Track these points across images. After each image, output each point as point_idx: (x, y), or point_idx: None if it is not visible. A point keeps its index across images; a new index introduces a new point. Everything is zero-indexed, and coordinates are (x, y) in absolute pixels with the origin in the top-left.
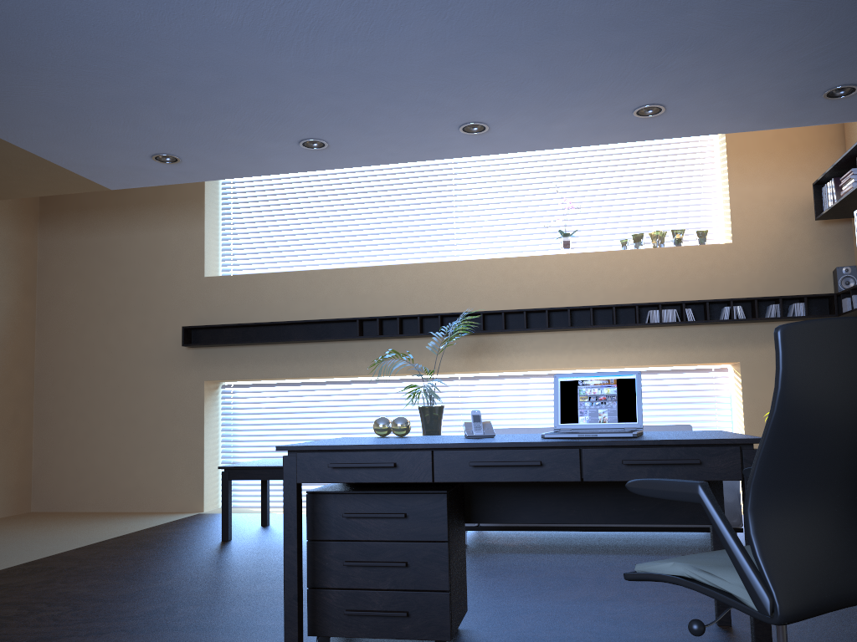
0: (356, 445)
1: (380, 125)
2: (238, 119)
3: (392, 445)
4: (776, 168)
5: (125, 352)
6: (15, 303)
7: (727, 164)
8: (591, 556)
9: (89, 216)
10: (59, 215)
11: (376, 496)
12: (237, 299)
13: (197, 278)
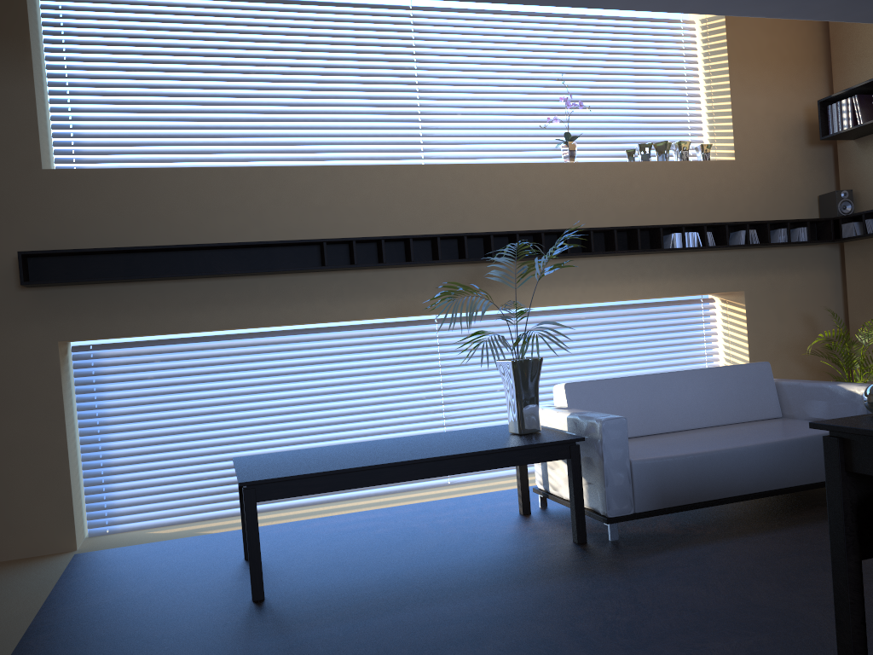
0: None
1: None
2: None
3: None
4: (770, 81)
5: None
6: None
7: (729, 71)
8: (800, 531)
9: None
10: None
11: None
12: (108, 208)
13: (27, 171)
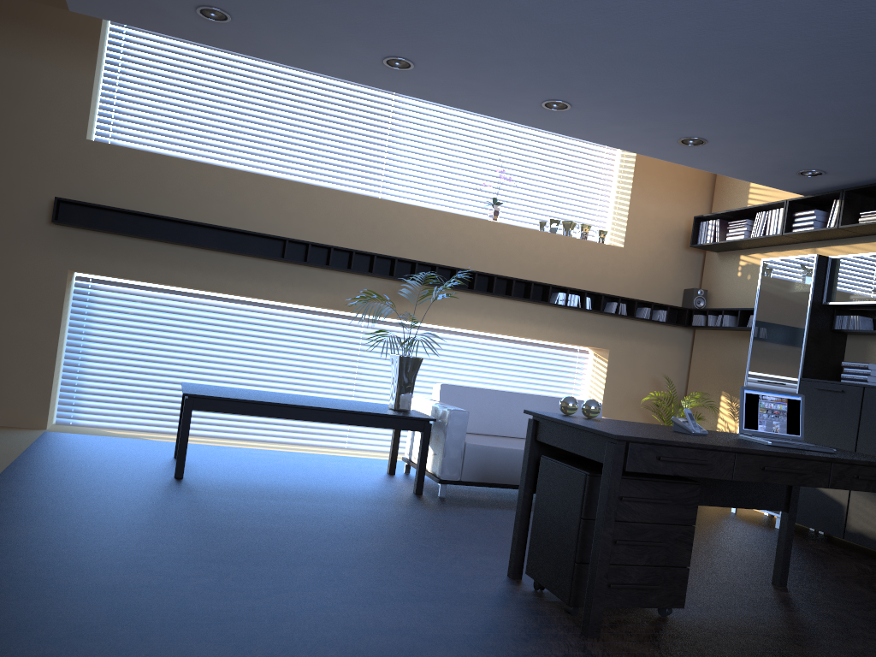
0: (682, 442)
1: (488, 74)
2: (372, 19)
3: (710, 445)
4: (664, 193)
5: None
6: None
7: (633, 178)
8: None
9: None
10: None
11: (646, 482)
12: (129, 179)
13: (74, 138)
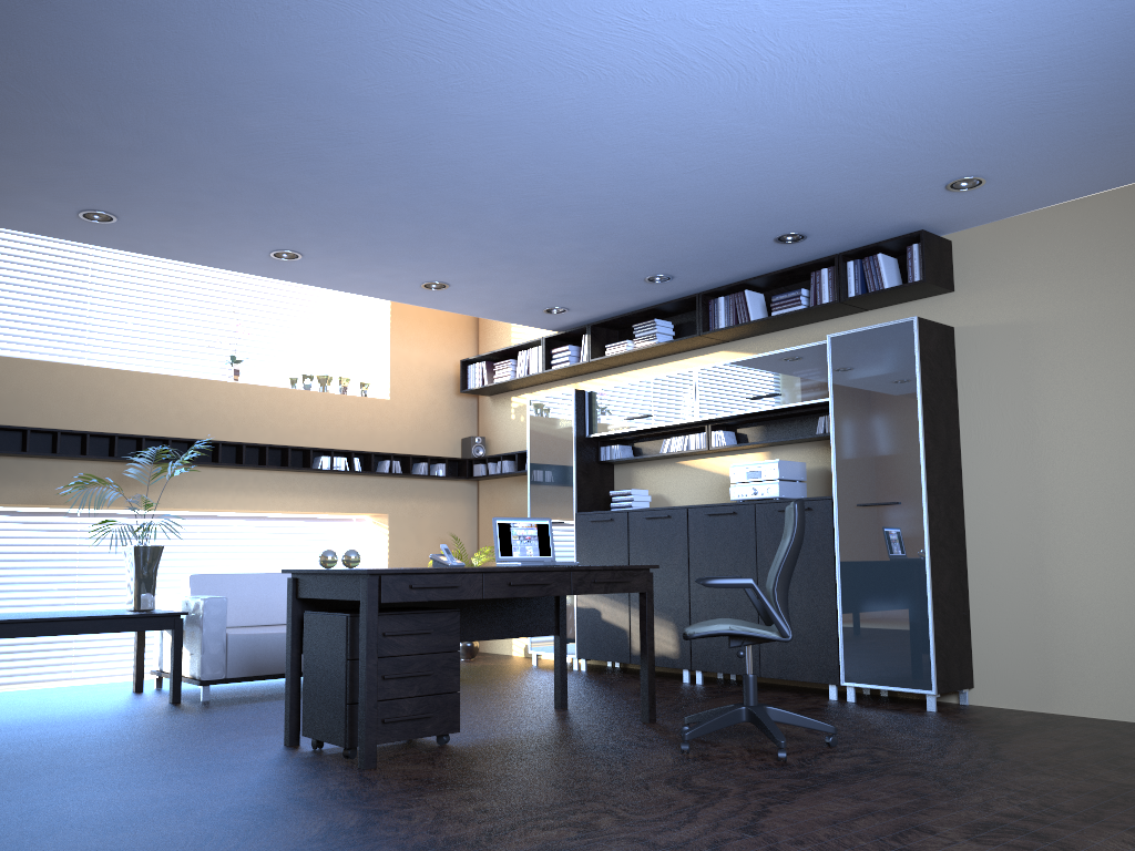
0: (432, 568)
1: (205, 226)
2: (63, 174)
3: (458, 568)
4: (427, 337)
5: None
6: None
7: (391, 323)
8: None
9: None
10: None
11: (408, 615)
12: None
13: None
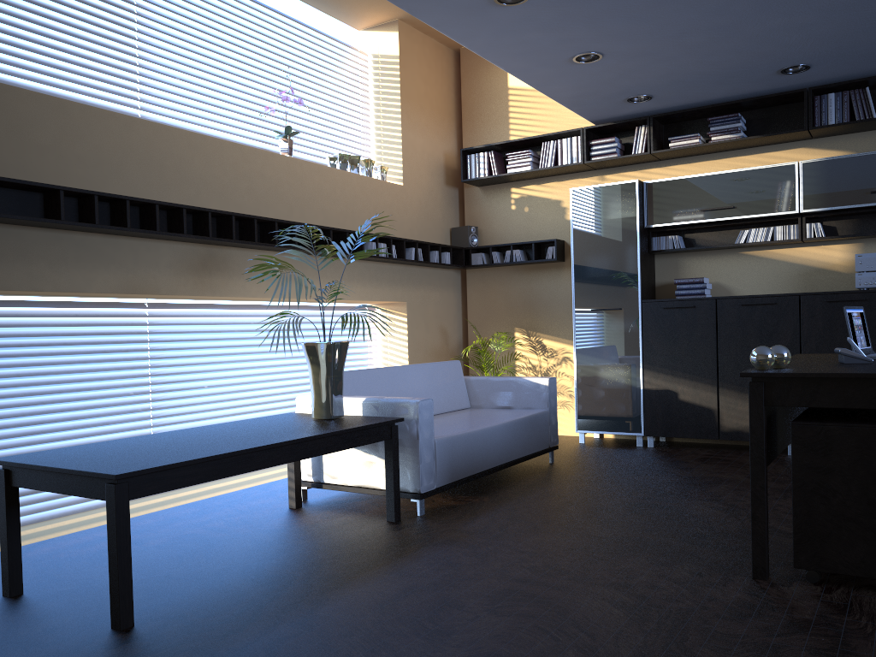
0: None
1: None
2: None
3: None
4: (425, 124)
5: None
6: None
7: (401, 106)
8: (546, 490)
9: None
10: None
11: None
12: None
13: None
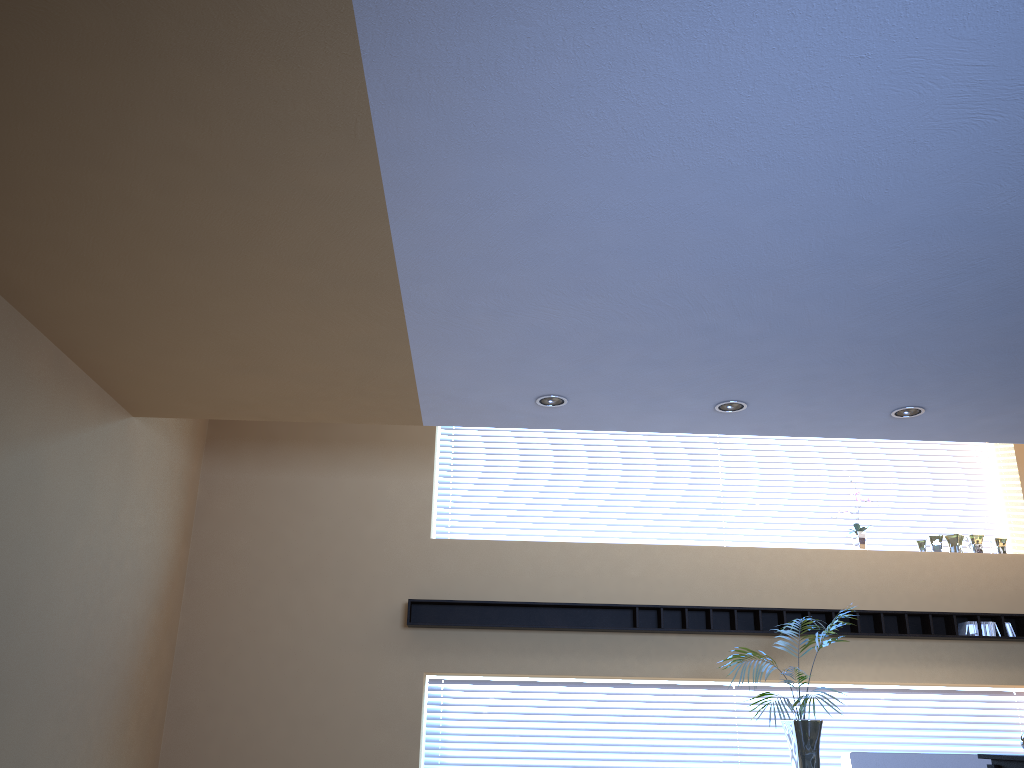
0: None
1: (826, 397)
2: (702, 372)
3: None
4: None
5: (313, 627)
6: (176, 550)
7: (1018, 472)
8: None
9: (278, 449)
10: (234, 442)
11: None
12: (472, 570)
13: (420, 539)
